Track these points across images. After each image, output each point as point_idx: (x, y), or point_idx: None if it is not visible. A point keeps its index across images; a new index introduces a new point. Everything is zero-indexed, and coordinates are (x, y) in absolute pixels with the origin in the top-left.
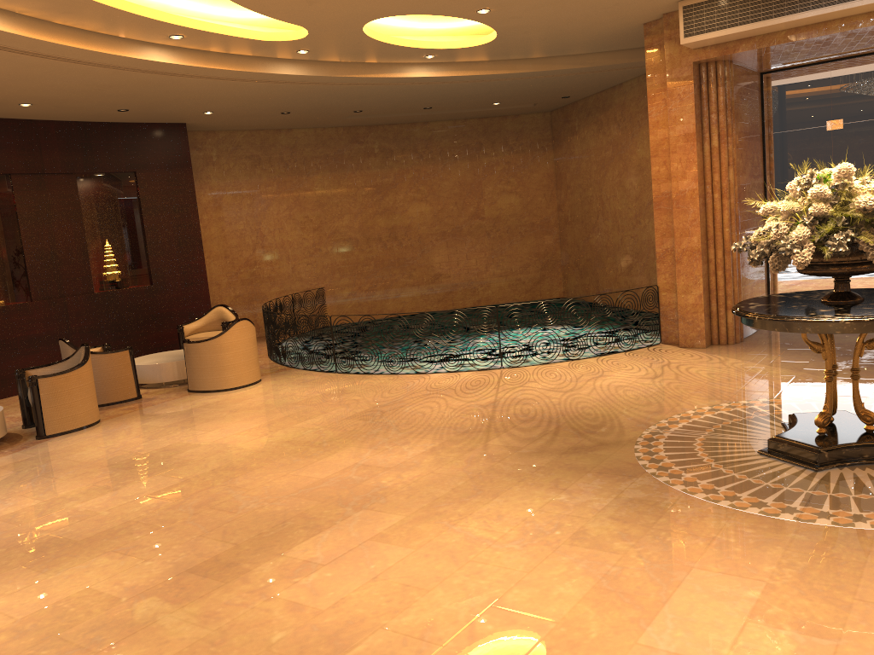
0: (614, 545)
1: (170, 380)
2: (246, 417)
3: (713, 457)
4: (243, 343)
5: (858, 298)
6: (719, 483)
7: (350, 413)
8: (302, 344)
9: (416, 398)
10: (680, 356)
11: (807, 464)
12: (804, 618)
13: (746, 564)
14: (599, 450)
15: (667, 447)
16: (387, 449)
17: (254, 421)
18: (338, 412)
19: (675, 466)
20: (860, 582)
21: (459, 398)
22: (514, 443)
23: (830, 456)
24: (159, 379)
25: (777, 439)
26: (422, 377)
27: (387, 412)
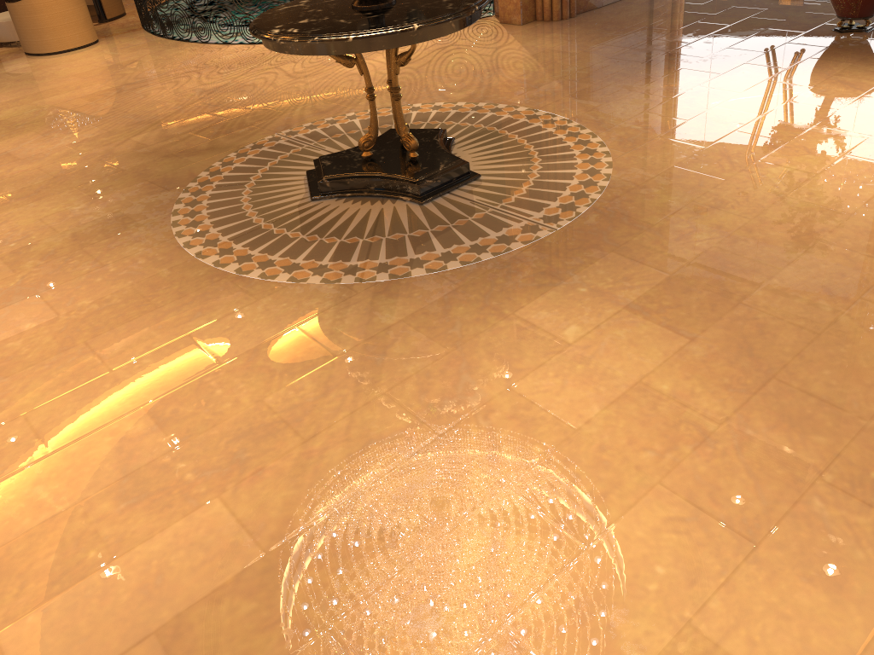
0: (26, 263)
1: (19, 40)
2: (17, 89)
3: (265, 174)
4: (60, 4)
5: (376, 3)
6: (216, 205)
7: (95, 91)
8: (139, 3)
9: (170, 77)
10: (477, 37)
11: (313, 192)
12: (19, 355)
13: (78, 296)
14: (196, 156)
15: (253, 158)
16: (51, 138)
17: (14, 95)
18: (88, 89)
19: (217, 182)
20: (118, 327)
21: (202, 80)
22: (150, 140)
23: (333, 186)
24: (8, 38)
25: (317, 161)
26: (219, 49)
27: (122, 92)
